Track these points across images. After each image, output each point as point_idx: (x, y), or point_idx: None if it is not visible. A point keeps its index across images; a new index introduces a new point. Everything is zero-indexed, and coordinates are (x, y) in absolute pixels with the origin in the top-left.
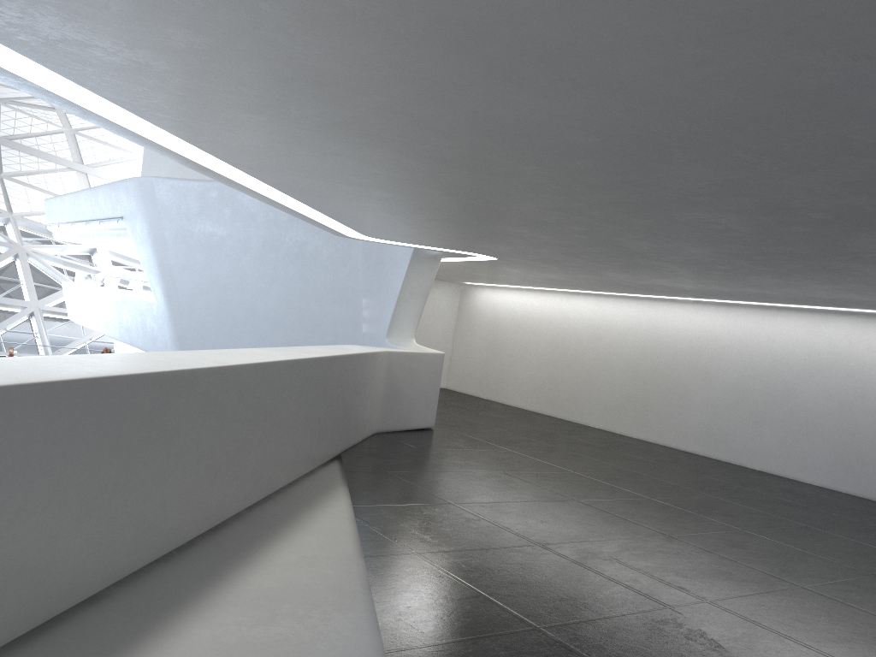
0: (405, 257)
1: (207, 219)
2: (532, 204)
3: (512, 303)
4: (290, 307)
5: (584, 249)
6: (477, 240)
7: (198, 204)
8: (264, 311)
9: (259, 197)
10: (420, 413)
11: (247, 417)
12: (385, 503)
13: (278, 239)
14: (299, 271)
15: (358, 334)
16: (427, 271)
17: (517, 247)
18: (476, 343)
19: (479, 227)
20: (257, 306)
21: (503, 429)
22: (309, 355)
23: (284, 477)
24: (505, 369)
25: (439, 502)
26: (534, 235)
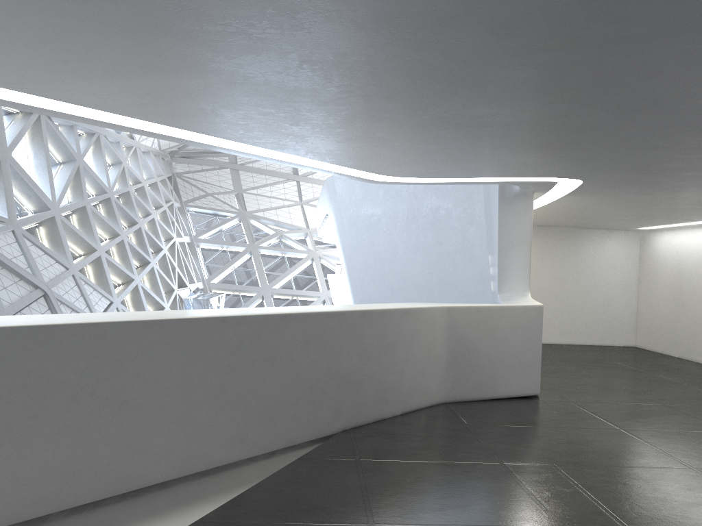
0: (496, 200)
1: (368, 202)
2: (323, 21)
3: (696, 243)
4: (431, 272)
5: (629, 126)
6: (487, 150)
7: (362, 191)
8: (412, 279)
9: (170, 139)
10: (512, 378)
11: (7, 398)
12: (257, 517)
13: (417, 209)
14: (435, 236)
15: (487, 292)
16: (521, 213)
17: (556, 151)
18: (660, 294)
19: (420, 118)
20: (407, 275)
21: (650, 396)
22: (219, 314)
23: (166, 469)
24: (695, 321)
25: (350, 520)
26: (513, 115)
